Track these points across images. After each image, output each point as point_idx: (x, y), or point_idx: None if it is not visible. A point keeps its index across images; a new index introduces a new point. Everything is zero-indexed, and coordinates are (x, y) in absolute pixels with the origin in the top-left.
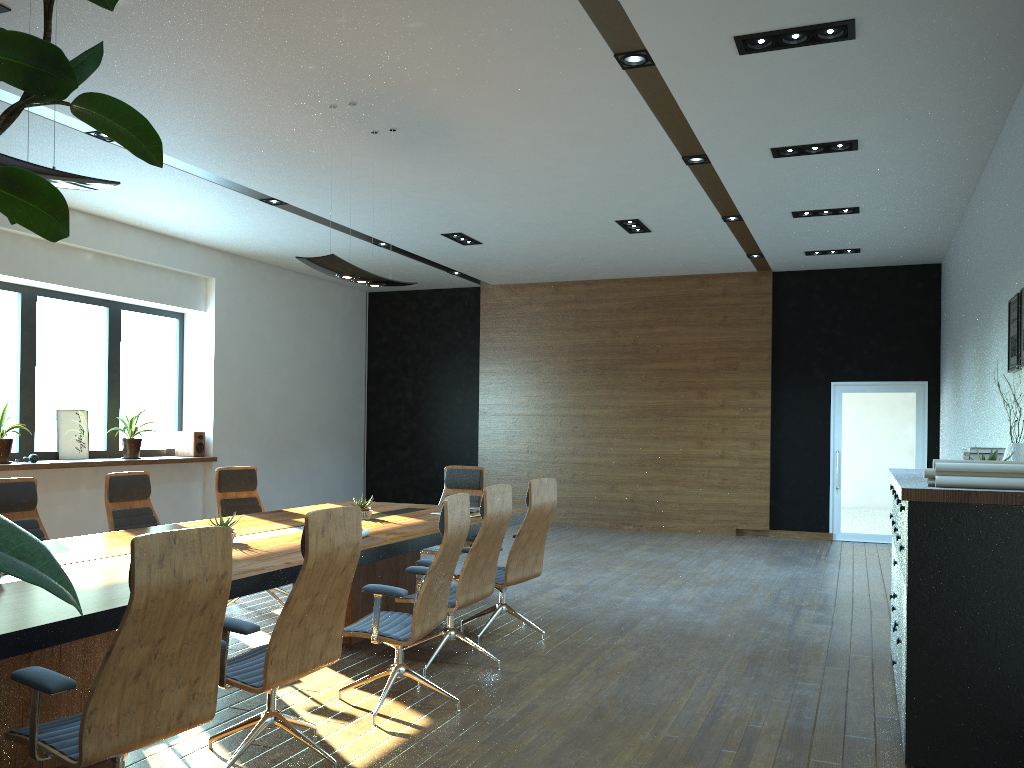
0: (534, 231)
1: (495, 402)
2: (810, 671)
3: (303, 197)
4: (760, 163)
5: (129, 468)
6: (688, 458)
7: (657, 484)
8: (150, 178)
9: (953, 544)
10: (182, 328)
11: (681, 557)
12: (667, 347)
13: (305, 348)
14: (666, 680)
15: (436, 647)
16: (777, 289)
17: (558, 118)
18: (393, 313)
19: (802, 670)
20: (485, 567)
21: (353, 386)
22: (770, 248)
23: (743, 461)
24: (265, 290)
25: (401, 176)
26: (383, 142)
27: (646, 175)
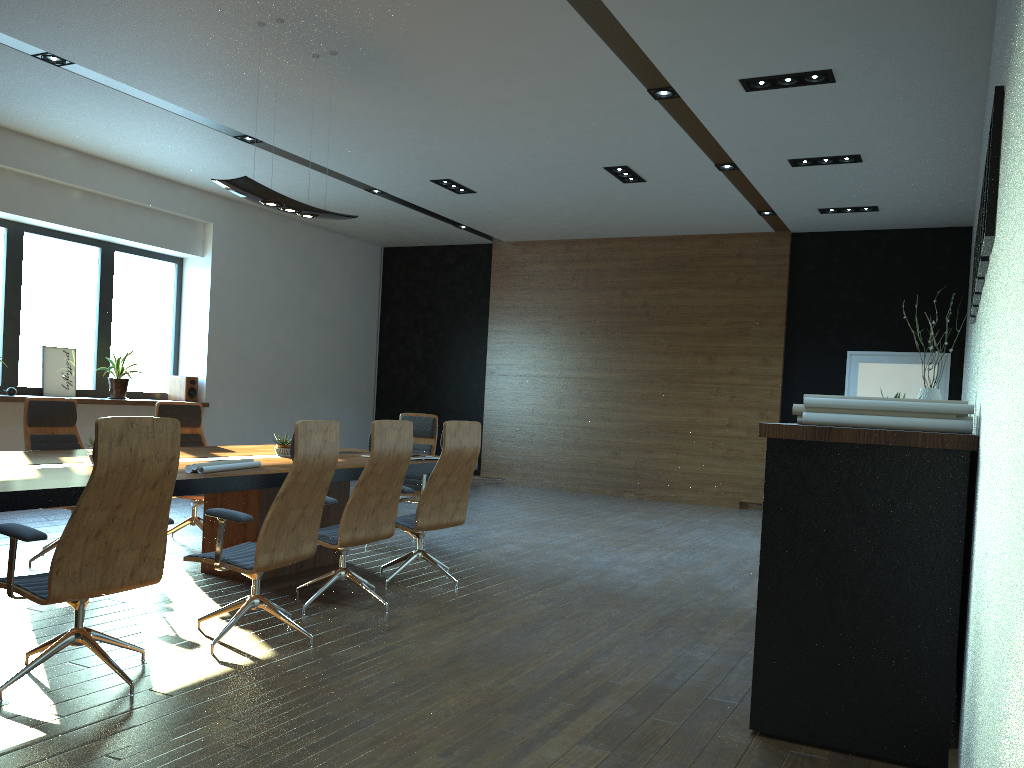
0: (524, 179)
1: (502, 362)
2: (718, 635)
3: (275, 134)
4: (734, 98)
5: (115, 408)
6: (694, 426)
7: (661, 452)
8: (117, 110)
9: (812, 487)
10: (181, 273)
11: (665, 524)
12: (678, 310)
13: (311, 300)
14: (554, 633)
15: (322, 586)
16: (795, 251)
17: (499, 40)
18: (407, 269)
19: (710, 633)
20: (380, 506)
21: (363, 341)
22: (779, 204)
23: (750, 431)
24: (268, 238)
25: (363, 110)
26: (329, 69)
27: (617, 112)
